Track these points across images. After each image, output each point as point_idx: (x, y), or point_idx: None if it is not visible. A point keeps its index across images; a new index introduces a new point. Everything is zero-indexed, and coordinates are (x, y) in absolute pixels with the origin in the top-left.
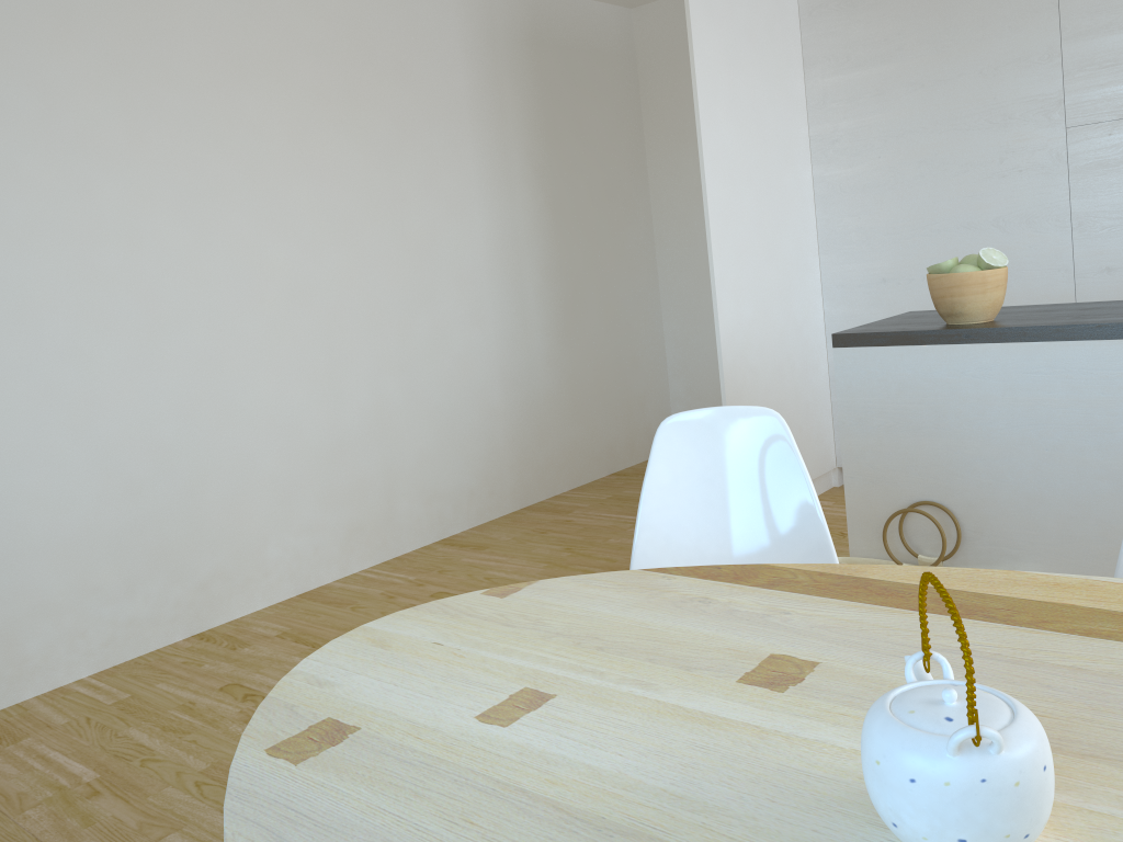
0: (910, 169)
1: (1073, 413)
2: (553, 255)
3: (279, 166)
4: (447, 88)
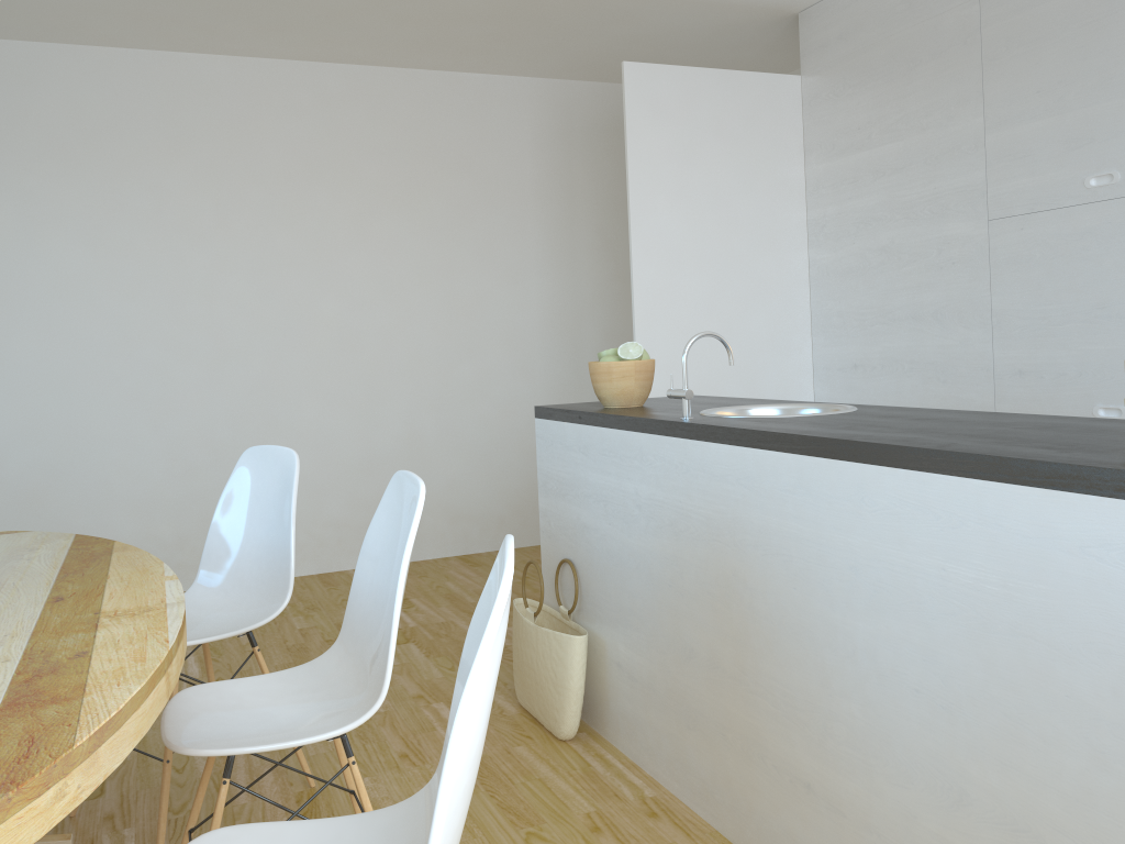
0: (875, 256)
1: (618, 494)
2: (619, 321)
3: (339, 242)
4: (512, 176)
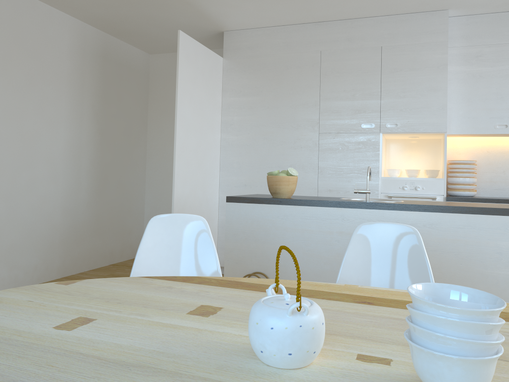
0: (260, 140)
1: (318, 236)
2: (97, 155)
3: None
4: (58, 67)
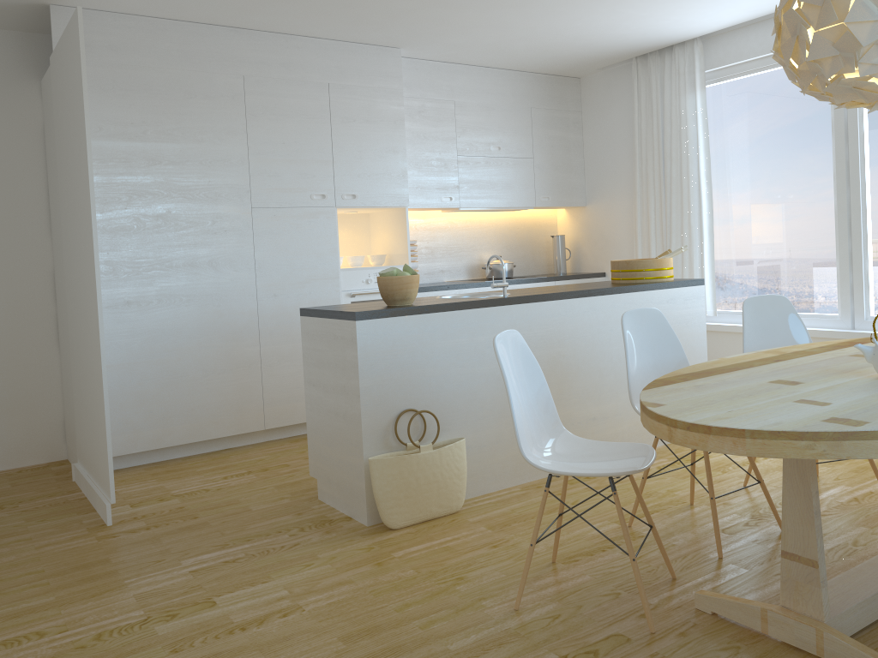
0: (151, 220)
1: (470, 346)
2: None
3: None
4: None
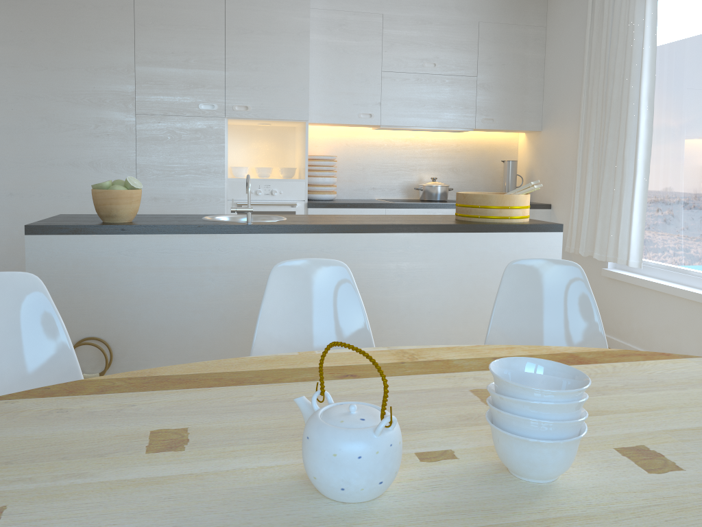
0: (35, 121)
1: (183, 276)
2: None
3: None
4: None
